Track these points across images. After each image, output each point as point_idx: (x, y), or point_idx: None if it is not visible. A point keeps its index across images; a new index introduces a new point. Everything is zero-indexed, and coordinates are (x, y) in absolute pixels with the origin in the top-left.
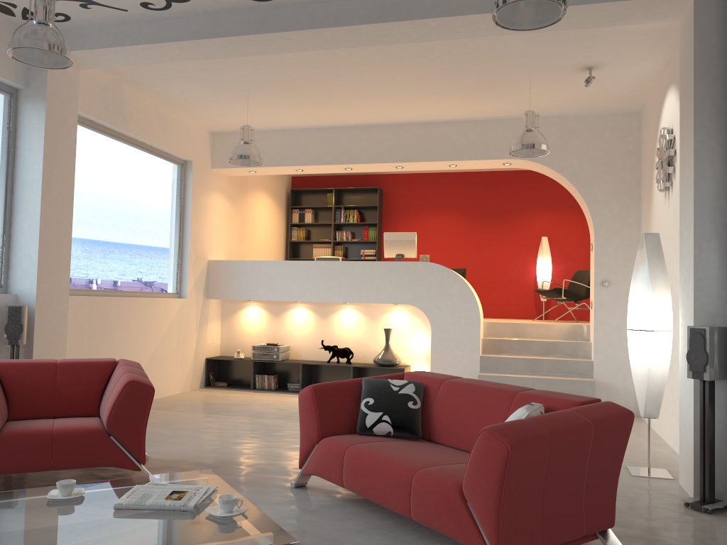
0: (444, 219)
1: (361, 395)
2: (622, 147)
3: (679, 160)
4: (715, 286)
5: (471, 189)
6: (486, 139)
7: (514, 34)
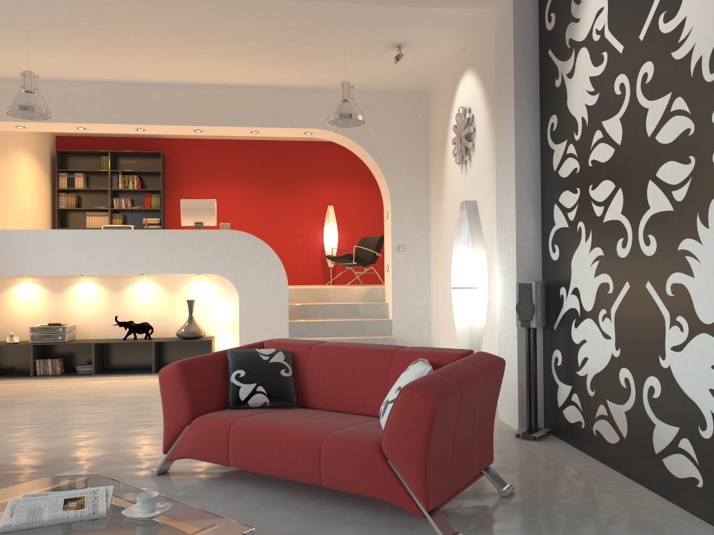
0: (232, 187)
1: (227, 368)
2: (413, 123)
3: (479, 137)
4: (532, 246)
5: (259, 158)
6: (290, 107)
7: (351, 3)
